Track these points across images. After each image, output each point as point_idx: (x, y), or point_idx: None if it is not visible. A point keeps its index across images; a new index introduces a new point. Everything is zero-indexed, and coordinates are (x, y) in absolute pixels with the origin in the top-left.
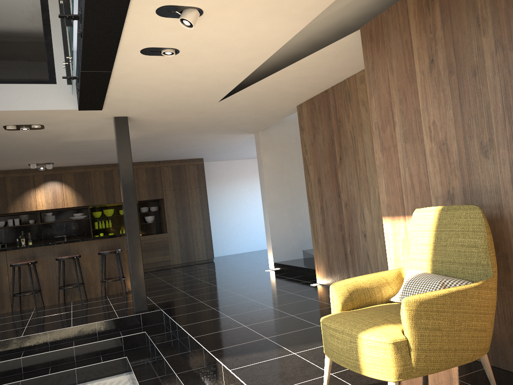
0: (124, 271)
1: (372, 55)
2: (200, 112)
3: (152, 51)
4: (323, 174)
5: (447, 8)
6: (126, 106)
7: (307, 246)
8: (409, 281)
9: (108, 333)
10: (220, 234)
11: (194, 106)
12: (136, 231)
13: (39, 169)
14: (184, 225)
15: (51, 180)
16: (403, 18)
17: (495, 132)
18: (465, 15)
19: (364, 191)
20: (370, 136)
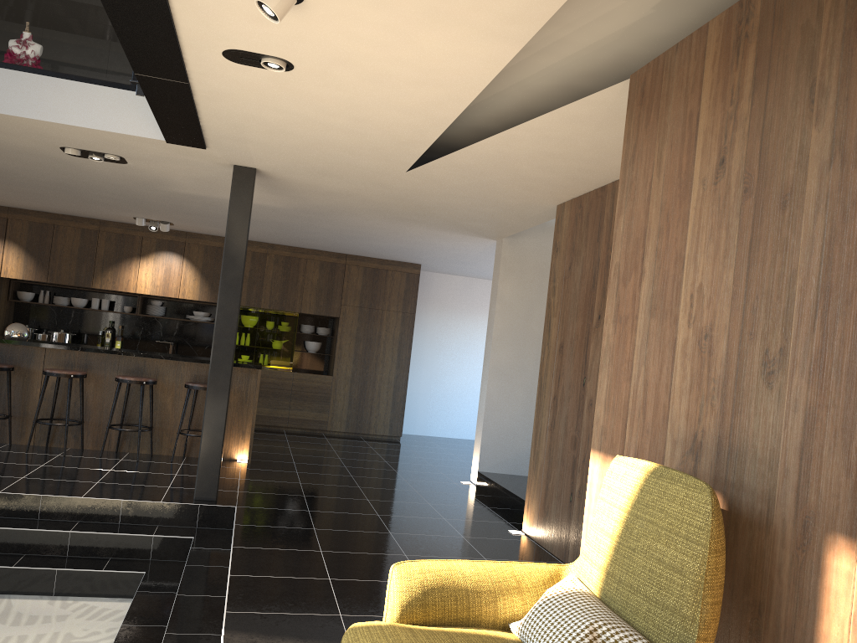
0: None
1: (637, 131)
2: (380, 183)
3: (244, 57)
4: (570, 338)
5: (766, 57)
6: (247, 150)
7: None
8: (545, 601)
9: (138, 522)
10: (426, 398)
11: (365, 170)
12: (227, 365)
13: (149, 229)
14: (363, 369)
15: (167, 249)
16: (695, 67)
17: (794, 336)
18: (793, 75)
19: None
20: None
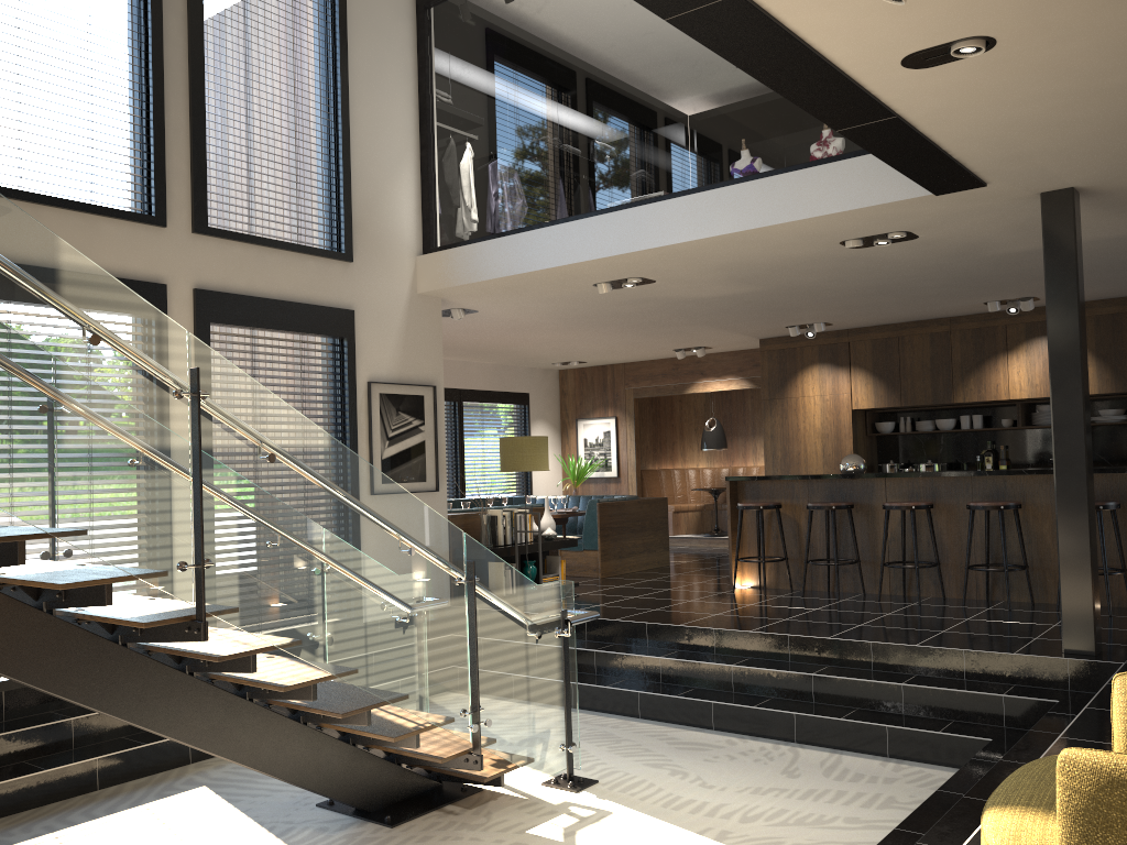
0: None
1: None
2: None
3: (929, 57)
4: None
5: None
6: (1038, 168)
7: None
8: None
9: (988, 679)
10: None
11: None
12: (1077, 464)
13: (1008, 313)
14: None
15: (1041, 334)
16: None
17: None
18: None
19: None
20: None
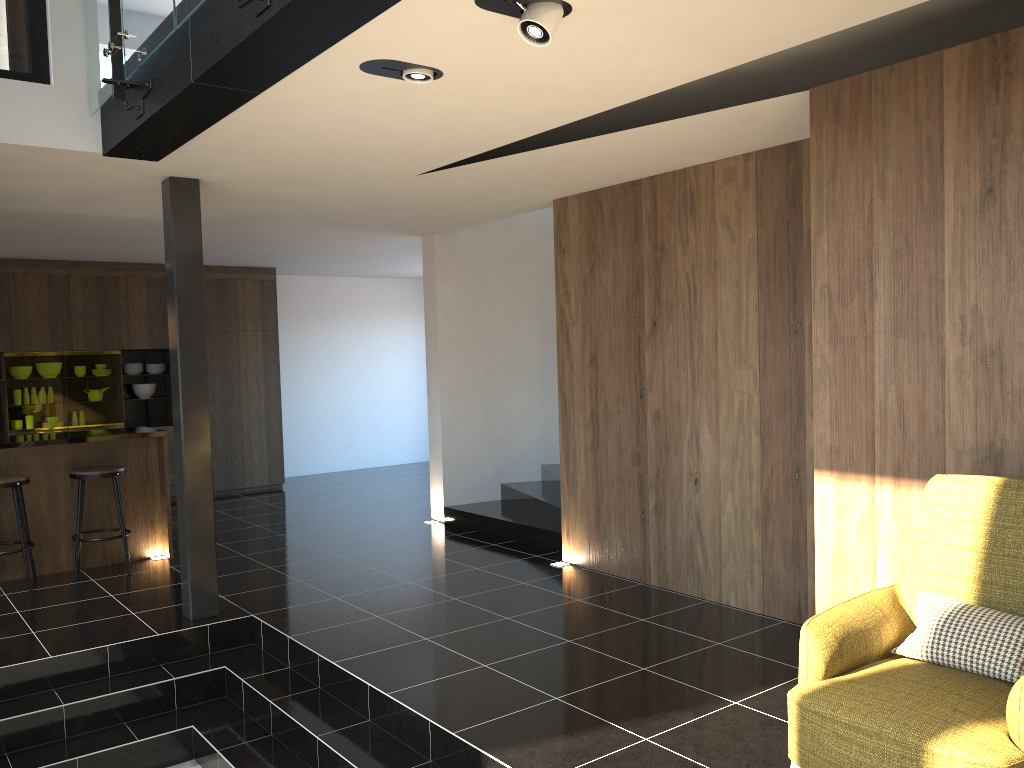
0: (124, 517)
1: (835, 150)
2: (360, 188)
3: (384, 67)
4: (607, 348)
5: None
6: (218, 160)
7: (510, 476)
8: (944, 621)
9: (134, 668)
10: (294, 430)
11: (360, 176)
12: (204, 442)
13: None
14: (225, 409)
15: None
16: (927, 93)
17: None
18: None
19: (707, 396)
20: (736, 290)
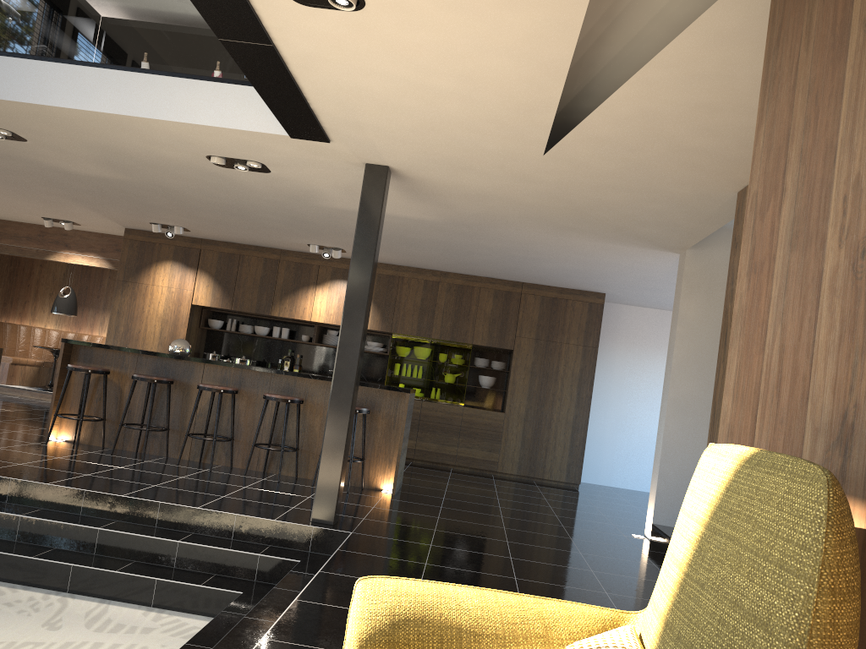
0: (370, 451)
1: (784, 4)
2: (522, 176)
3: None
4: None
5: None
6: (369, 141)
7: None
8: None
9: (250, 540)
10: (612, 444)
11: (498, 158)
12: (350, 376)
13: (323, 256)
14: (538, 407)
15: (342, 278)
16: None
17: None
18: None
19: None
20: None
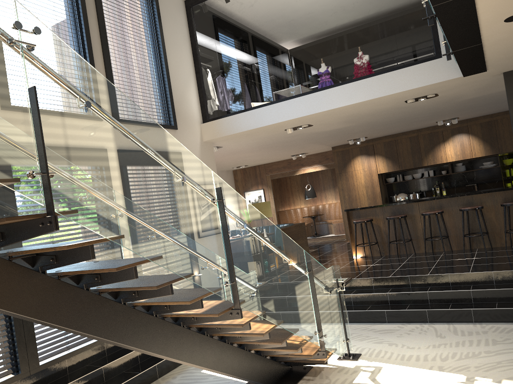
0: None
1: None
2: None
3: None
4: None
5: None
6: (512, 62)
7: None
8: None
9: (505, 283)
10: None
11: None
12: None
13: (446, 125)
14: None
15: (458, 133)
16: None
17: None
18: None
19: None
20: None
